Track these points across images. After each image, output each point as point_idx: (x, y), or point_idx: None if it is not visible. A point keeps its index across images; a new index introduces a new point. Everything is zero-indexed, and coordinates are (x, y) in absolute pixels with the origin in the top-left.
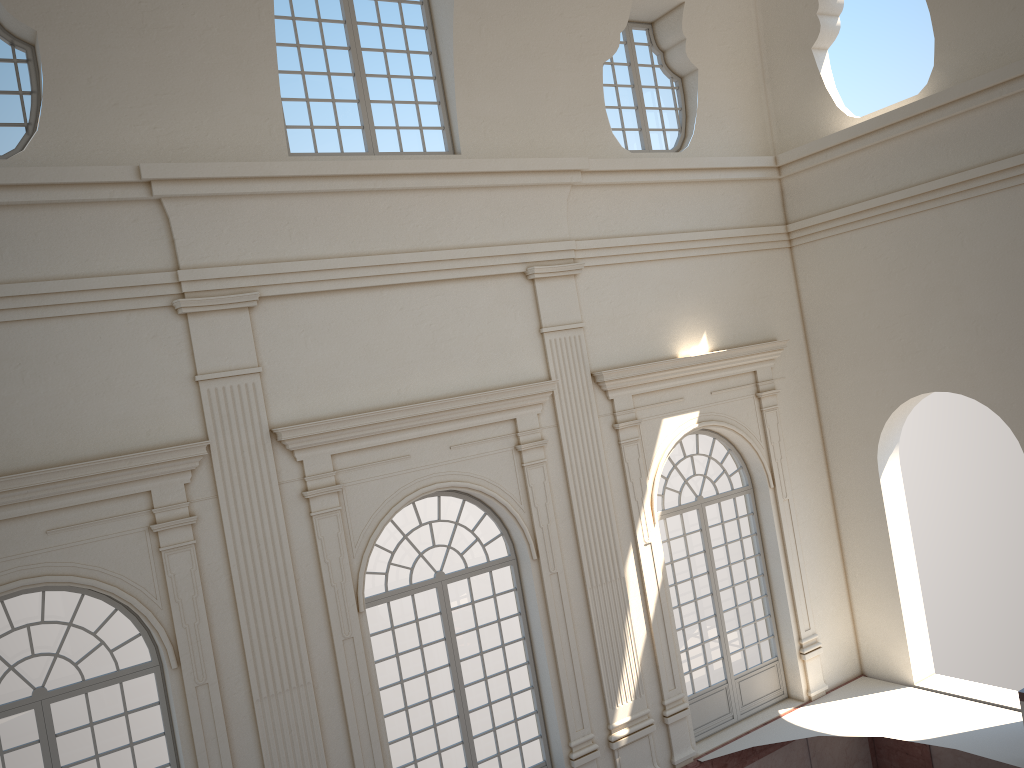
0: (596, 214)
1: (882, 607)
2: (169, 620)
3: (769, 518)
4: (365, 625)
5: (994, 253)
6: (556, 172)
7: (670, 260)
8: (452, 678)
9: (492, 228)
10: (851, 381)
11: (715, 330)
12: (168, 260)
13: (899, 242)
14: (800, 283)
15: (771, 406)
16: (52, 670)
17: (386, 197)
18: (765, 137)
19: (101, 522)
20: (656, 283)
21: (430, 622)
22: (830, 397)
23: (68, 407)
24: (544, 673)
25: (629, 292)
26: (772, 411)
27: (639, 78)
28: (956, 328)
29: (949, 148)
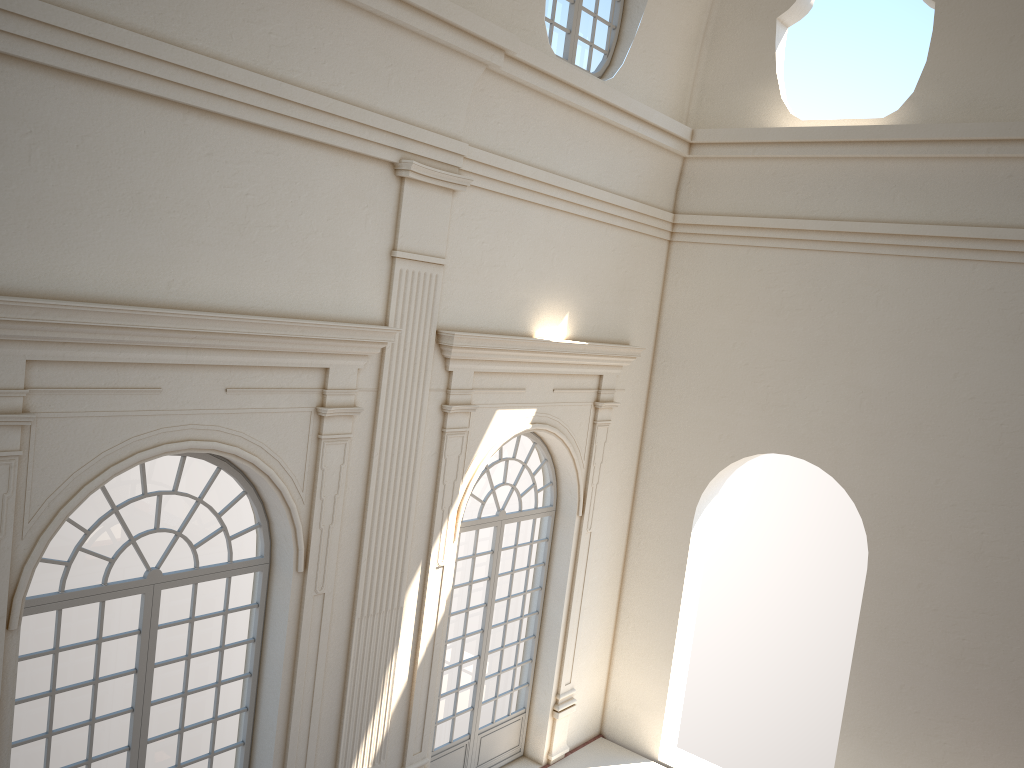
0: (498, 119)
1: (648, 669)
2: None
3: (565, 550)
4: (13, 652)
5: (910, 325)
6: (477, 40)
7: (558, 212)
8: (132, 730)
9: (372, 83)
10: (693, 415)
11: (578, 315)
12: None
13: (803, 278)
14: (668, 286)
15: (605, 420)
16: None
17: None
18: (683, 103)
19: None
20: (537, 236)
21: (117, 640)
22: (662, 425)
23: None
24: (267, 729)
25: (506, 237)
26: (604, 427)
27: None
28: (838, 393)
29: (899, 192)
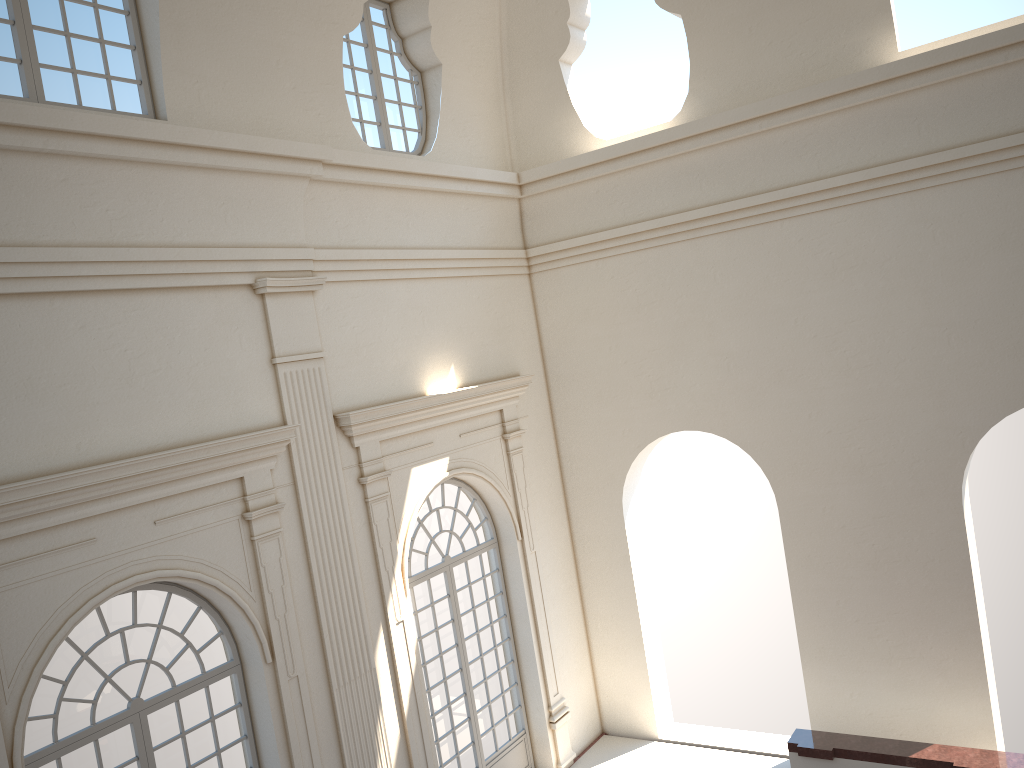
0: (336, 218)
1: (626, 659)
2: None
3: (517, 574)
4: None
5: (747, 289)
6: (294, 160)
7: (416, 280)
8: None
9: (211, 223)
10: (595, 419)
11: (462, 363)
12: None
13: (649, 274)
14: (540, 313)
15: (517, 448)
16: None
17: (61, 165)
18: (504, 152)
19: None
20: (402, 306)
21: None
22: (572, 437)
23: None
24: None
25: (374, 316)
26: (518, 454)
27: (378, 64)
28: (707, 365)
29: (703, 179)
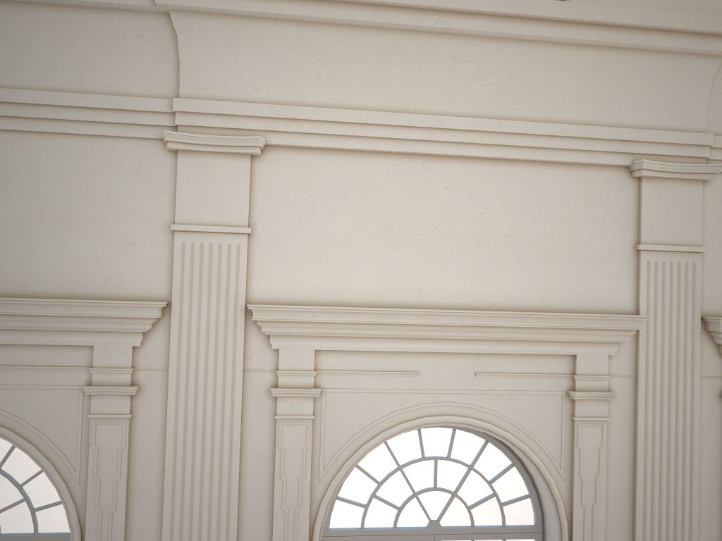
0: None
1: None
2: (84, 499)
3: None
4: None
5: None
6: (703, 35)
7: None
8: None
9: (593, 102)
10: None
11: None
12: (171, 87)
13: None
14: None
15: None
16: None
17: (451, 43)
18: None
19: (34, 369)
20: None
21: None
22: None
23: (26, 234)
24: None
25: None
26: None
27: None
28: None
29: None
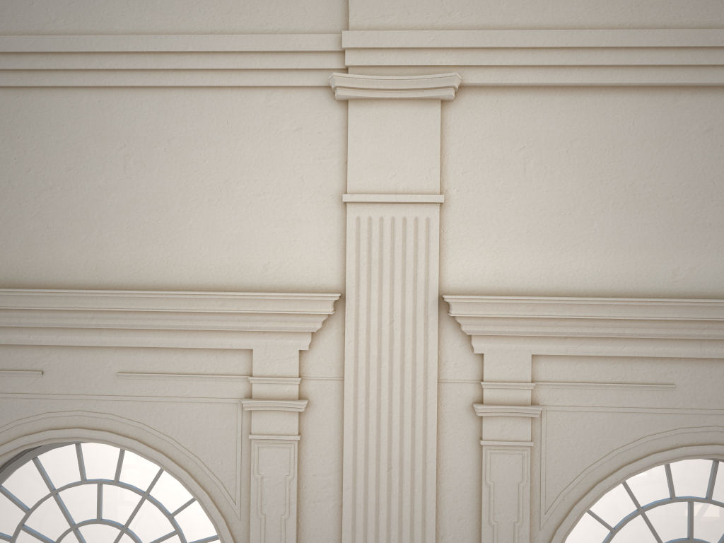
0: None
1: None
2: (246, 538)
3: None
4: None
5: None
6: None
7: None
8: None
9: None
10: None
11: None
12: (337, 19)
13: None
14: None
15: None
16: (128, 540)
17: None
18: None
19: (184, 378)
20: None
21: None
22: None
23: (171, 212)
24: None
25: None
26: None
27: None
28: None
29: None
